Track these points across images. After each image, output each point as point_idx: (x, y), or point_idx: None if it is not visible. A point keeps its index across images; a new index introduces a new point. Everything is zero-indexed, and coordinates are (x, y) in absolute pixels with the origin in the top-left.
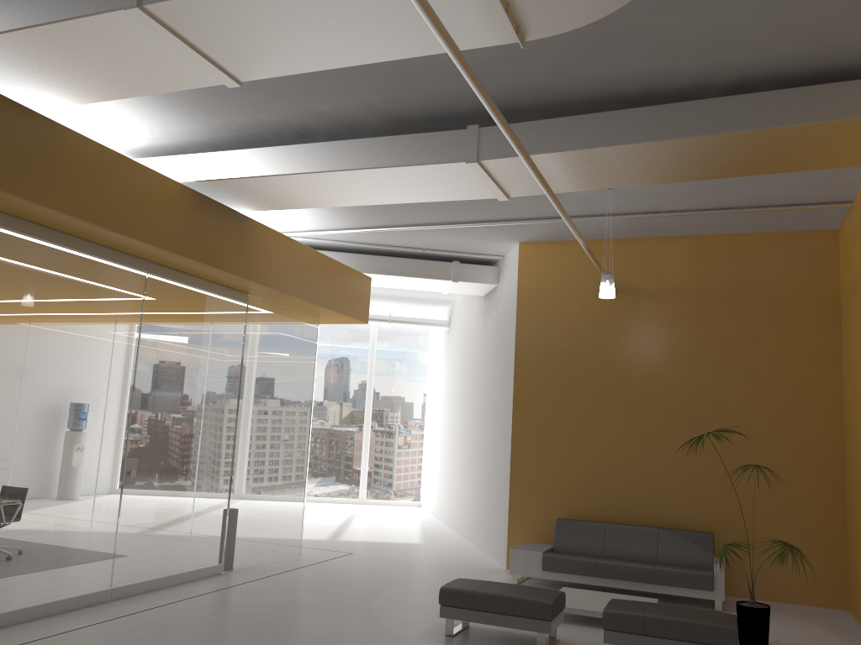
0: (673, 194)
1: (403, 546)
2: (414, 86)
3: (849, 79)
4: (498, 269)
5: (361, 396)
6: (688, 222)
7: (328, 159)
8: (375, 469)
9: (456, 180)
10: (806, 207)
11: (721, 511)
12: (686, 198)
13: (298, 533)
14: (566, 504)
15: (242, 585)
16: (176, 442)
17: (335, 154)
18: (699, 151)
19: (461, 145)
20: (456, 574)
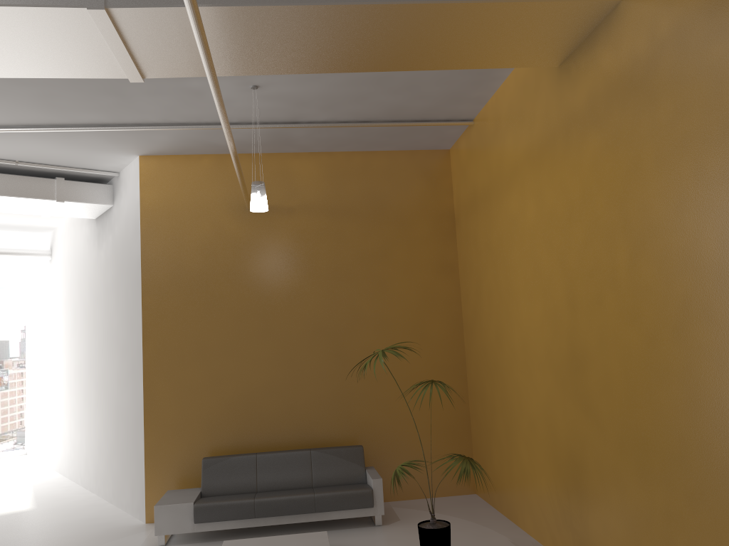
0: (319, 101)
1: (10, 518)
2: None
3: None
4: (112, 187)
5: None
6: (323, 137)
7: None
8: None
9: (71, 41)
10: (435, 124)
11: (365, 421)
12: (330, 107)
13: None
14: (210, 440)
15: None
16: None
17: None
18: (389, 28)
19: None
20: None
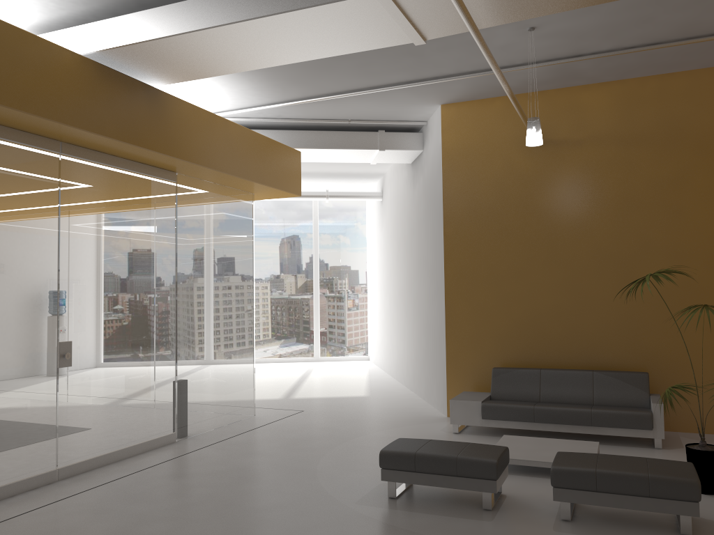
0: (599, 31)
1: (351, 400)
2: None
3: None
4: (422, 135)
5: (309, 267)
6: (611, 66)
7: (227, 10)
8: (326, 330)
9: (367, 21)
10: None
11: (654, 350)
12: (612, 35)
13: (250, 397)
14: (501, 353)
15: (193, 453)
16: (112, 321)
17: (234, 4)
18: None
19: None
20: (400, 425)
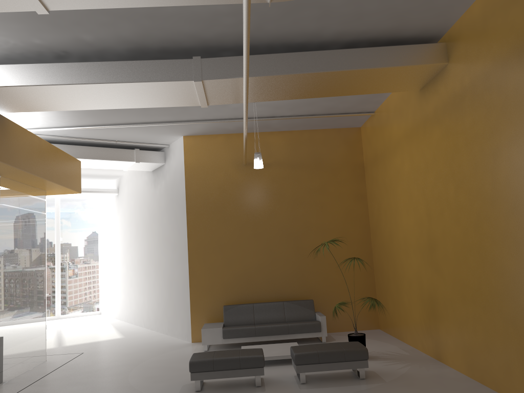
0: (288, 106)
1: (113, 341)
2: (161, 26)
3: (405, 44)
4: (164, 153)
5: (52, 245)
6: (288, 123)
7: (88, 74)
8: (66, 293)
9: (180, 93)
10: (352, 115)
11: (314, 286)
12: (293, 108)
13: (43, 346)
14: (226, 296)
15: (22, 392)
16: None
17: (94, 72)
18: (331, 80)
19: (189, 69)
20: (165, 352)
